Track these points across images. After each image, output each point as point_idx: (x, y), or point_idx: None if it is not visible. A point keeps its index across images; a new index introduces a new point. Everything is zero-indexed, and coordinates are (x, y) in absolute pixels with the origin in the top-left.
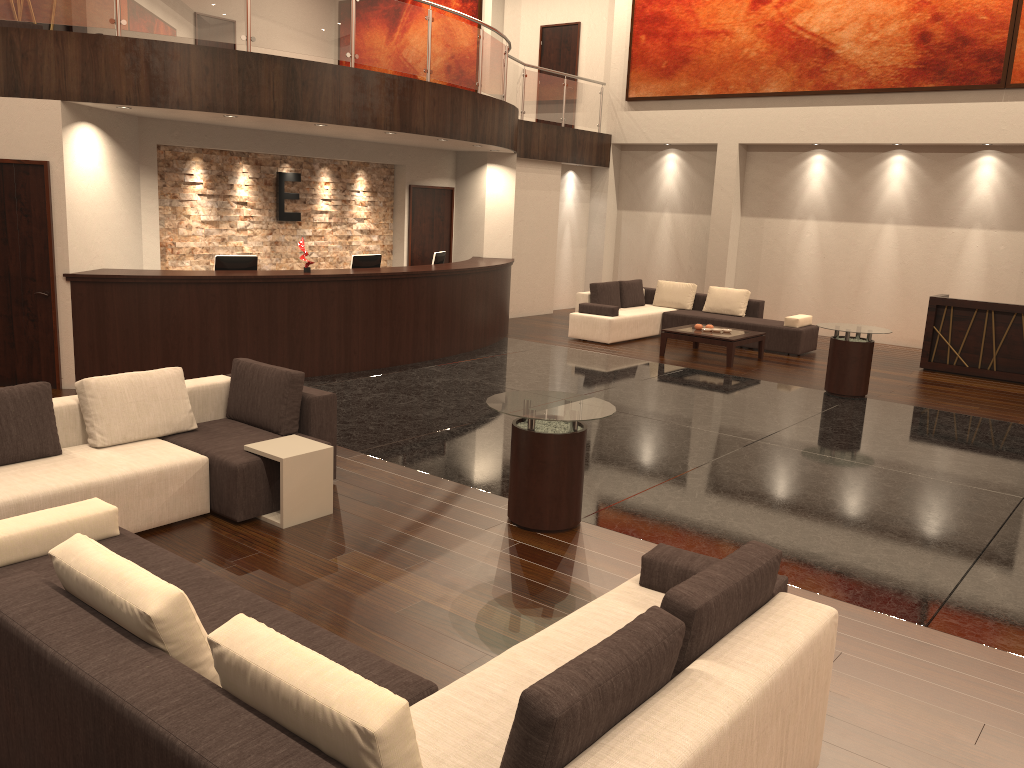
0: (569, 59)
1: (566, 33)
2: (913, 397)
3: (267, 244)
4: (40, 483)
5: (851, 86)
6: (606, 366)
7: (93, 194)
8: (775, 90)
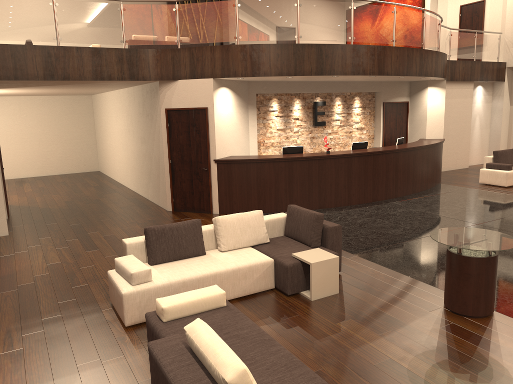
0: (478, 22)
1: (476, 7)
2: None
3: (308, 138)
4: (194, 271)
5: None
6: (505, 201)
7: (227, 120)
8: None
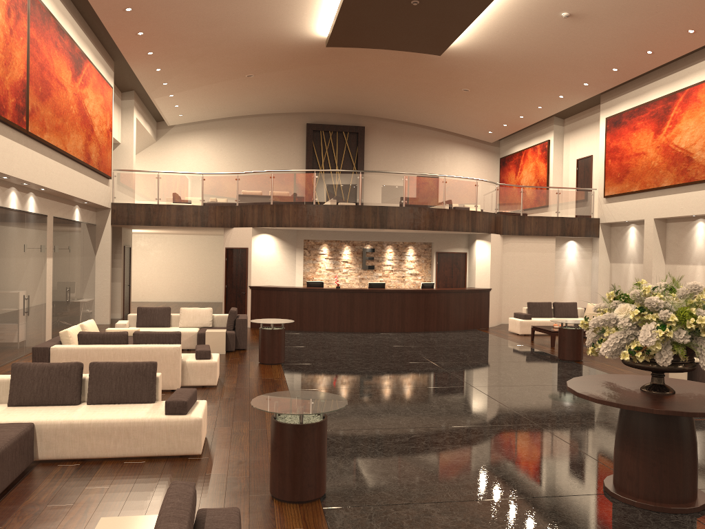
0: (588, 176)
1: (586, 162)
2: (608, 365)
3: (357, 279)
4: (150, 330)
5: (701, 178)
6: (478, 340)
7: (266, 258)
8: (666, 184)
